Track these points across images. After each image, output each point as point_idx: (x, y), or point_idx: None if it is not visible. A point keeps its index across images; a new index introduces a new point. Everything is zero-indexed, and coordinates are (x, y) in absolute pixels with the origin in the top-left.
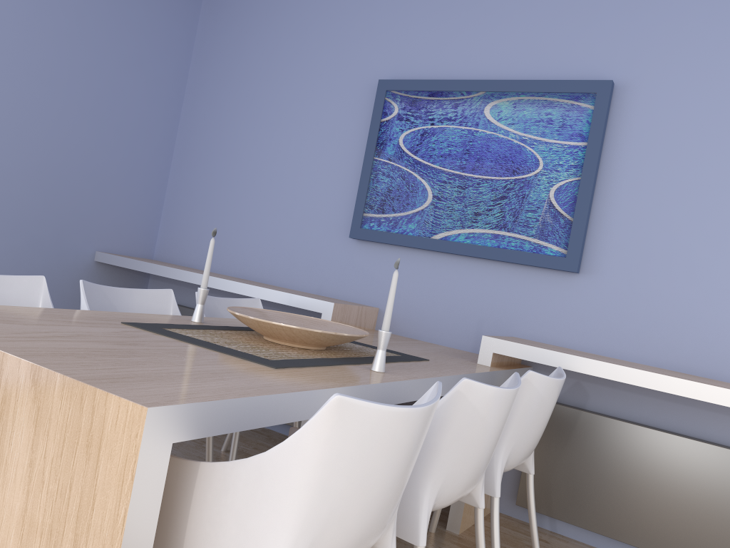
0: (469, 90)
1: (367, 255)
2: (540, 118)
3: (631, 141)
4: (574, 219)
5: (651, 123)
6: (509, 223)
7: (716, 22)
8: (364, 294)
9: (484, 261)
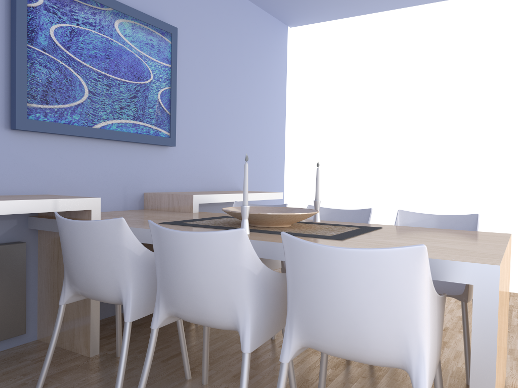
0: (103, 3)
1: (25, 146)
2: (148, 42)
3: (180, 67)
4: (171, 114)
5: (186, 58)
6: (141, 116)
7: (202, 8)
8: (30, 184)
9: (121, 143)
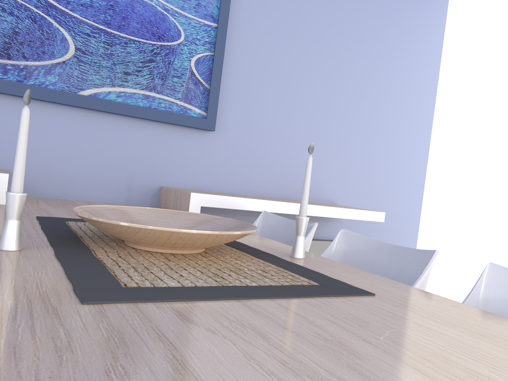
0: None
1: None
2: None
3: (240, 30)
4: (211, 87)
5: (252, 18)
6: (159, 86)
7: None
8: None
9: (130, 119)
